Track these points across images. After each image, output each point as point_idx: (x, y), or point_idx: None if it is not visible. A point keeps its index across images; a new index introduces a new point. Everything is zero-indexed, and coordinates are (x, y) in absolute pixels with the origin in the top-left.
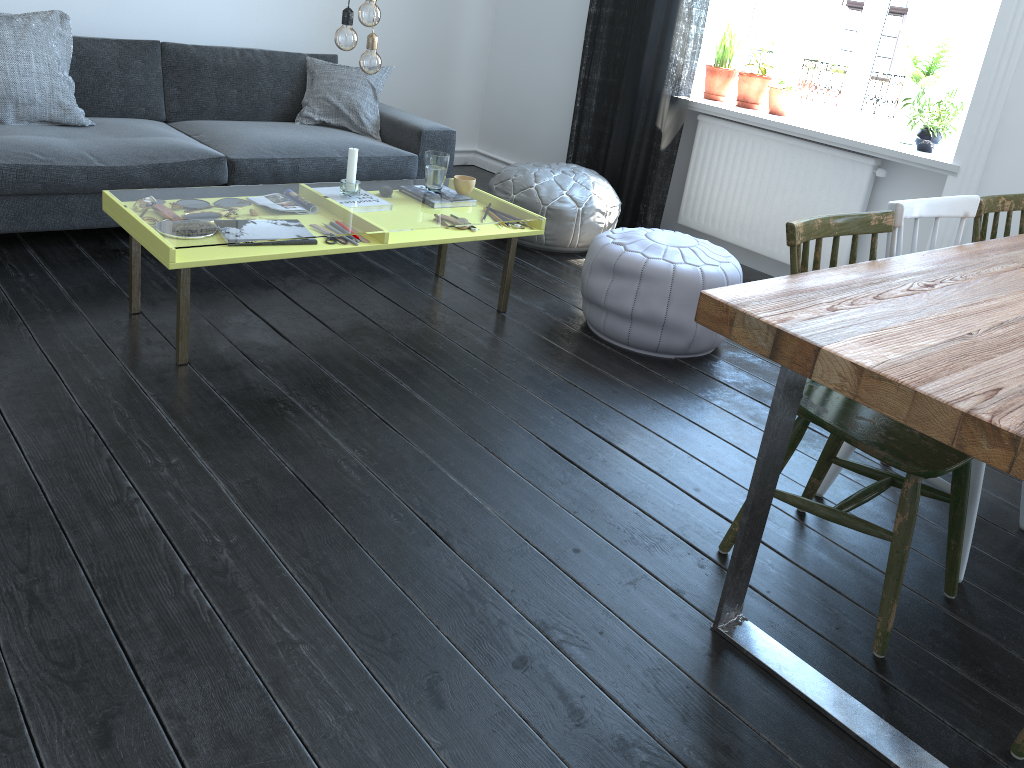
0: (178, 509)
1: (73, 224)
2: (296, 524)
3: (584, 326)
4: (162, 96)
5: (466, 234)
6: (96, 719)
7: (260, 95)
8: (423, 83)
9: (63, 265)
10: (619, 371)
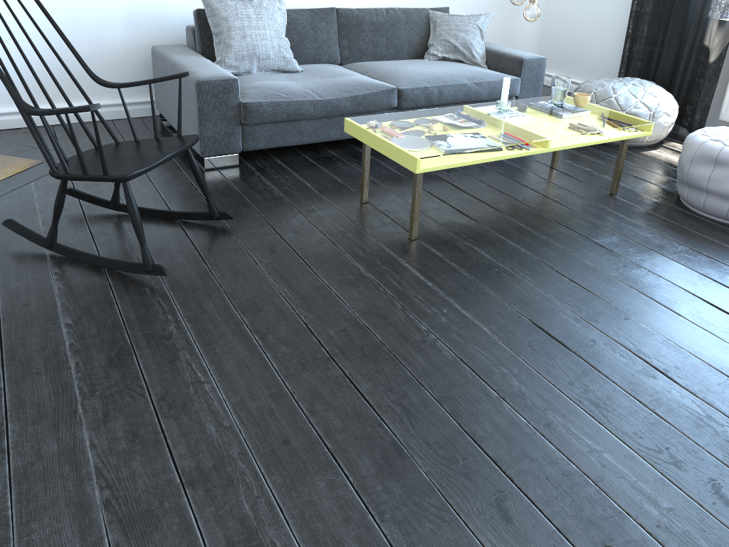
0: (466, 347)
1: (303, 141)
2: (552, 360)
3: (681, 204)
4: (338, 46)
5: (598, 138)
6: (492, 502)
7: (400, 41)
8: (499, 23)
9: (302, 169)
10: (727, 240)
